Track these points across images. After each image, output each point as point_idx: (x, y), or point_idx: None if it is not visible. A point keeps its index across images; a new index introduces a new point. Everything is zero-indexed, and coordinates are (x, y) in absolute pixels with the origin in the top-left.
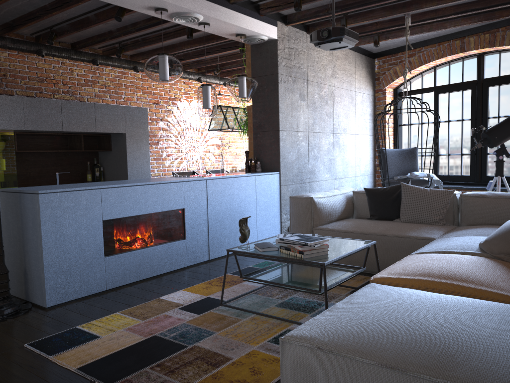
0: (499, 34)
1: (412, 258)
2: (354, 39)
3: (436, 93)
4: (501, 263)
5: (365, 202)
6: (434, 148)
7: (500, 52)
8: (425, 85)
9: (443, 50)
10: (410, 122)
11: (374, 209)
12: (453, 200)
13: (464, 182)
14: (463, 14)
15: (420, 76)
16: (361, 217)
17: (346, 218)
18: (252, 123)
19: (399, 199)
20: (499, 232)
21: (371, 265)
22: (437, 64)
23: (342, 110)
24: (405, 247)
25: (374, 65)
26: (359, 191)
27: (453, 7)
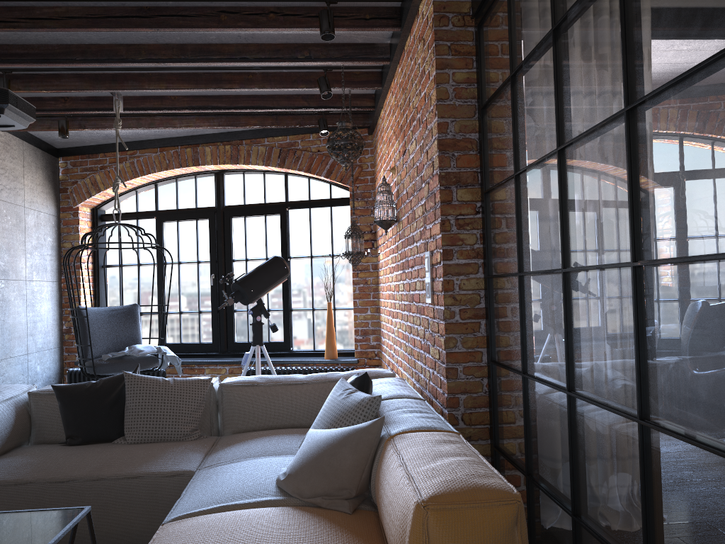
0: (243, 148)
1: (173, 537)
2: (29, 114)
3: (159, 220)
4: (323, 517)
5: (56, 411)
6: (159, 303)
7: (245, 172)
8: (126, 206)
9: (168, 159)
10: (120, 262)
11: (75, 424)
12: (211, 393)
13: (206, 353)
14: (201, 111)
15: (134, 193)
16: (48, 441)
17: (17, 447)
18: None
19: (121, 402)
20: (307, 457)
21: (75, 542)
22: (159, 177)
23: (1, 239)
24: (142, 495)
25: (57, 167)
26: (42, 391)
27: (188, 98)
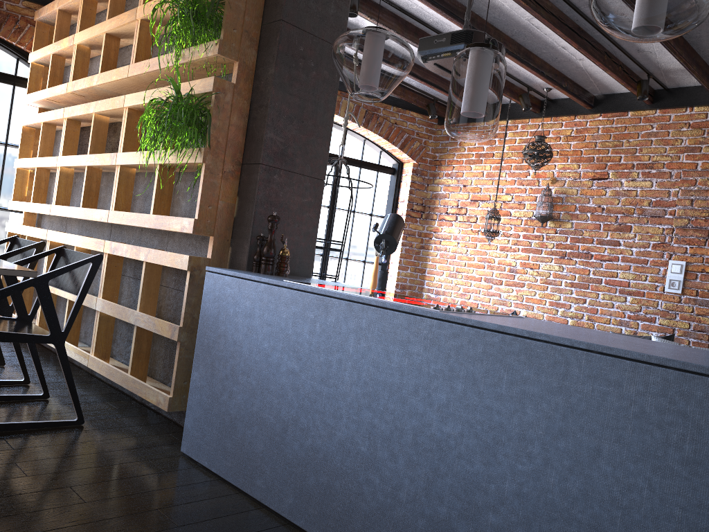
0: None
1: None
2: None
3: None
4: None
5: None
6: None
7: None
8: None
9: None
10: None
11: None
12: None
13: None
14: None
15: None
16: None
17: None
18: (224, 133)
19: None
20: None
21: None
22: None
23: None
24: None
25: None
26: None
27: None
